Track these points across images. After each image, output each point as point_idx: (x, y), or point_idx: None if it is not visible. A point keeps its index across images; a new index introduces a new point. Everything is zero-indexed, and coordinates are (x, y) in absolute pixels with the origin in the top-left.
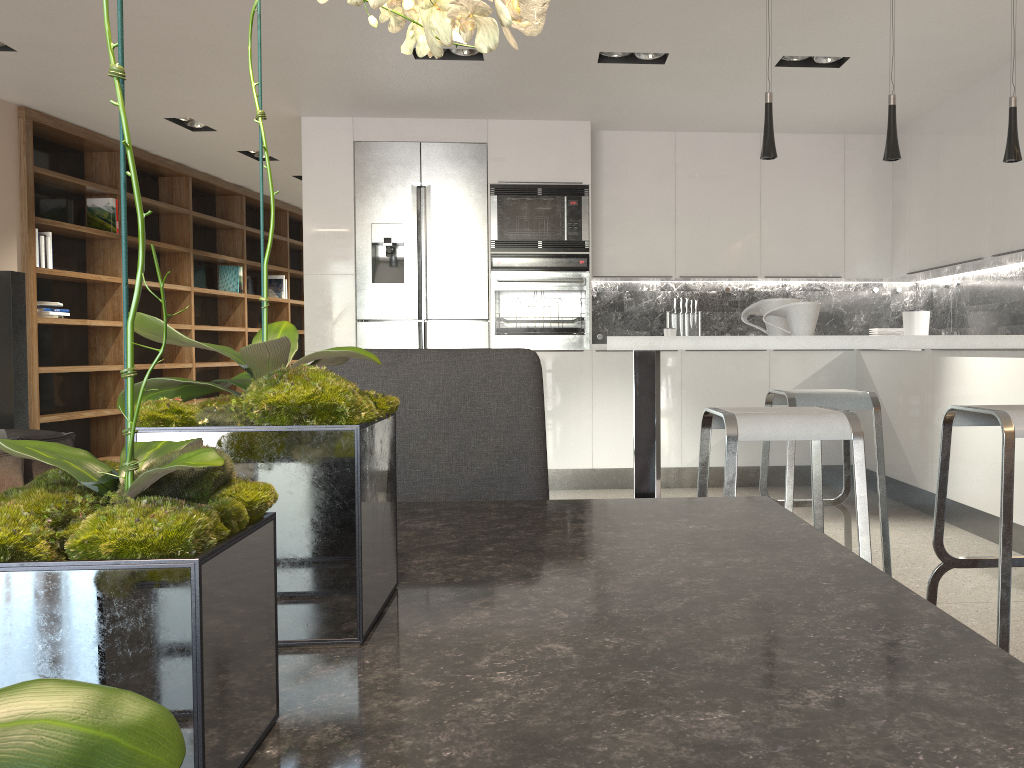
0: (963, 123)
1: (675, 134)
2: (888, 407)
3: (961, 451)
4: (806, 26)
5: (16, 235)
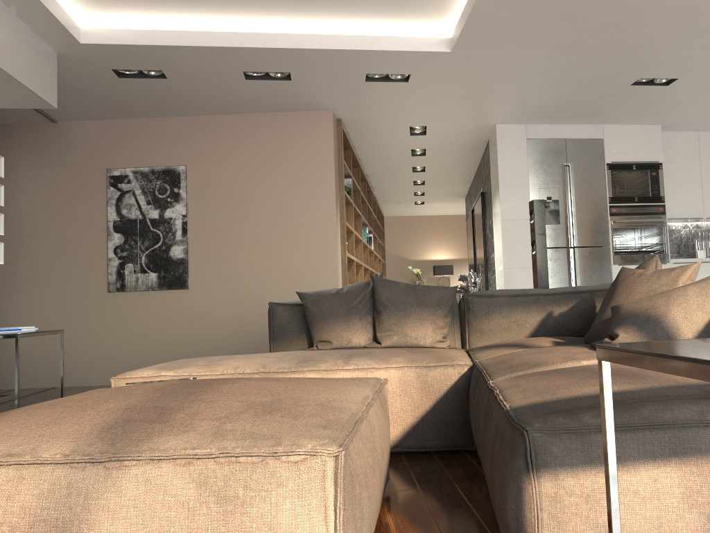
0: None
1: (698, 133)
2: None
3: None
4: None
5: (338, 198)
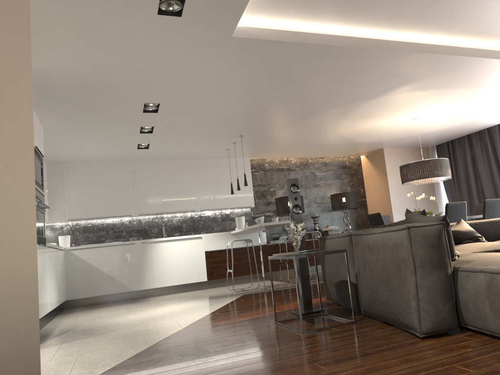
0: (114, 171)
1: None
2: (103, 268)
3: (164, 270)
4: (176, 143)
5: None
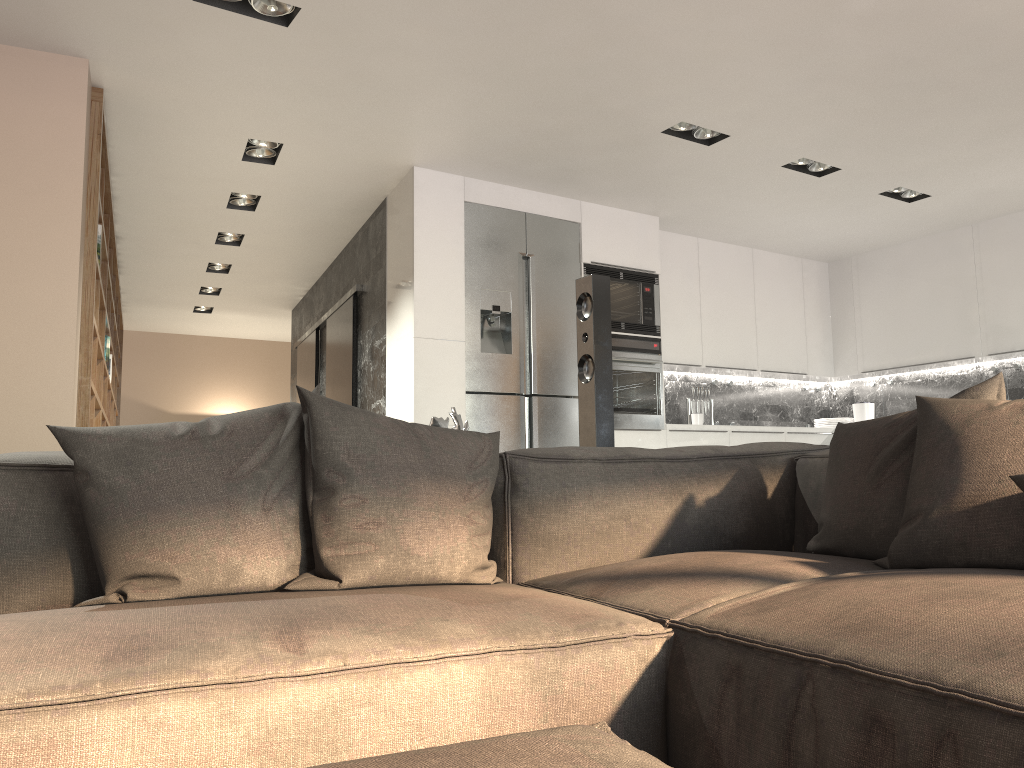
0: (936, 257)
1: (697, 240)
2: None
3: None
4: (957, 167)
5: (83, 253)
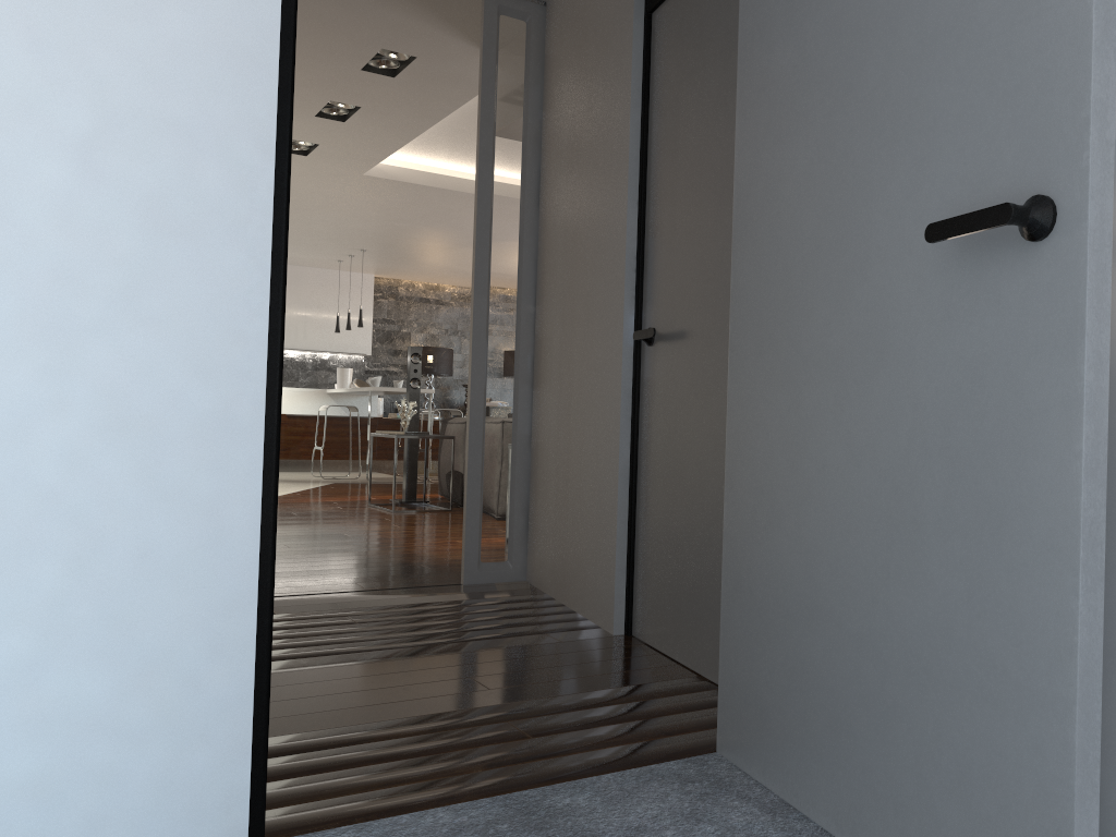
0: None
1: None
2: None
3: None
4: None
5: None
